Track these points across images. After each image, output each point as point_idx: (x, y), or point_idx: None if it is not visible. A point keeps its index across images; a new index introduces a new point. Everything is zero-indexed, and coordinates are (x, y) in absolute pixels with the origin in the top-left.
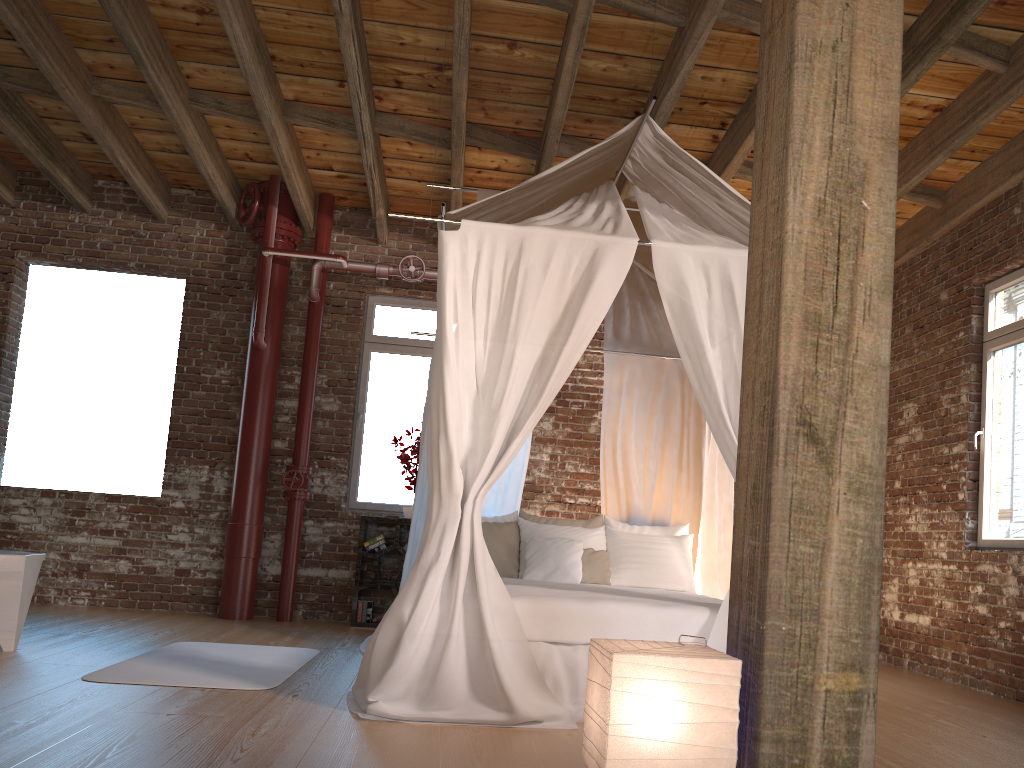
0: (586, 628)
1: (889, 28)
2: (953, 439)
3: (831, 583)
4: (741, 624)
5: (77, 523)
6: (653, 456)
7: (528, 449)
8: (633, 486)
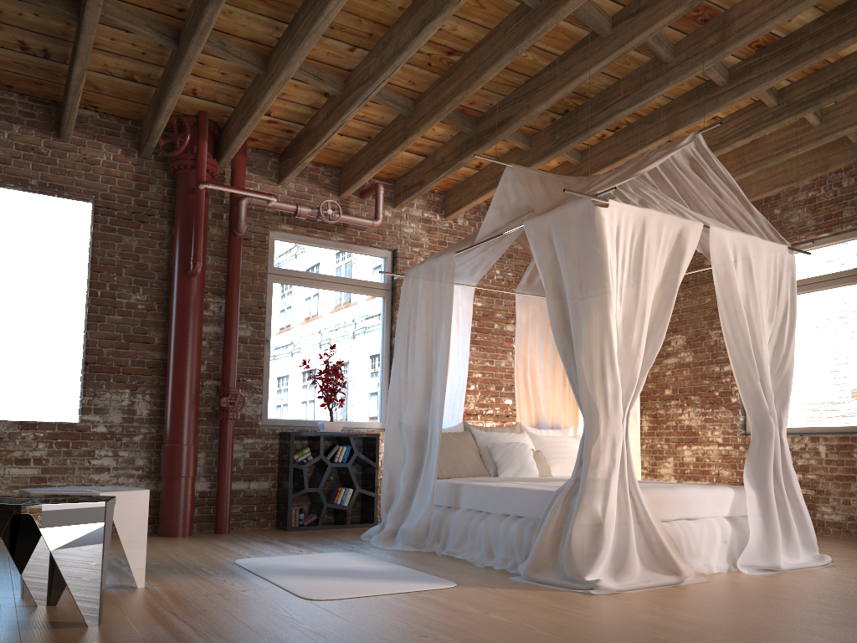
0: (676, 508)
1: None
2: (724, 361)
3: None
4: None
5: None
6: (549, 375)
7: (466, 371)
8: (540, 399)
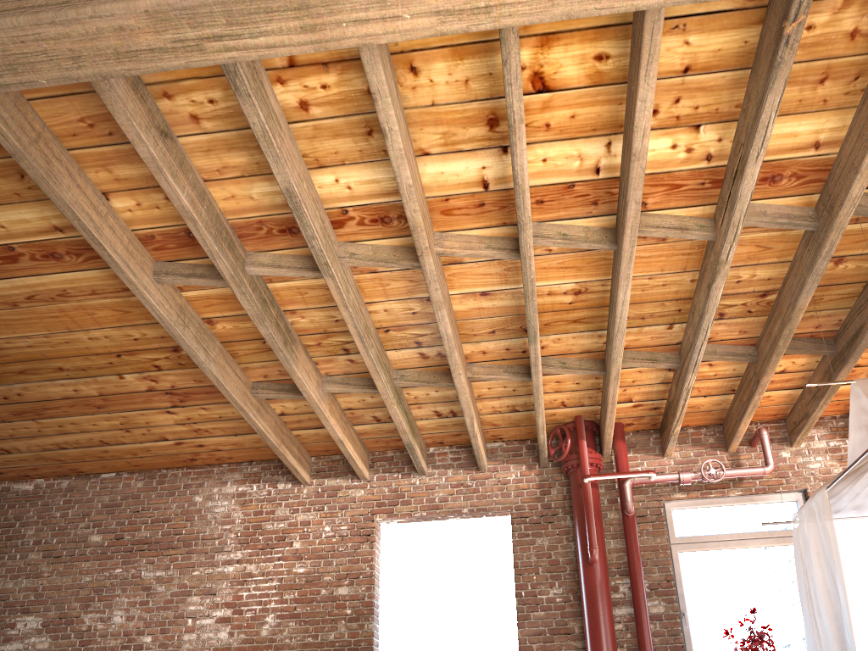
0: None
1: None
2: None
3: None
4: None
5: None
6: None
7: None
8: None
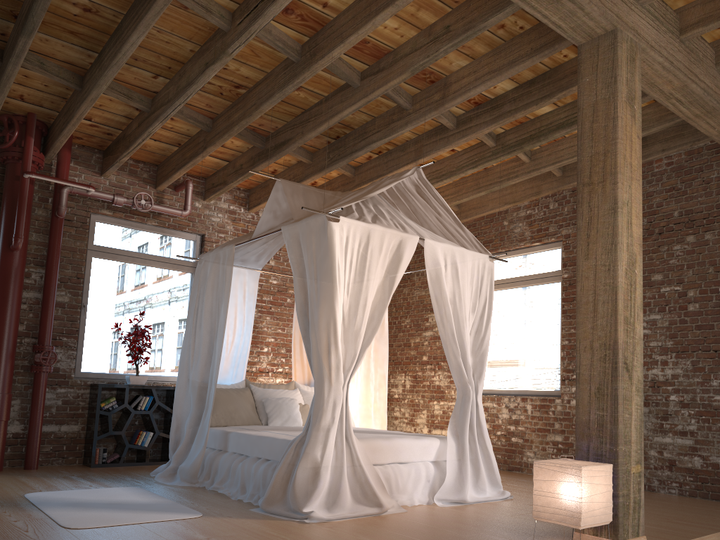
0: (390, 454)
1: (639, 198)
2: None
3: (633, 429)
4: (591, 448)
5: None
6: None
7: (250, 338)
8: None
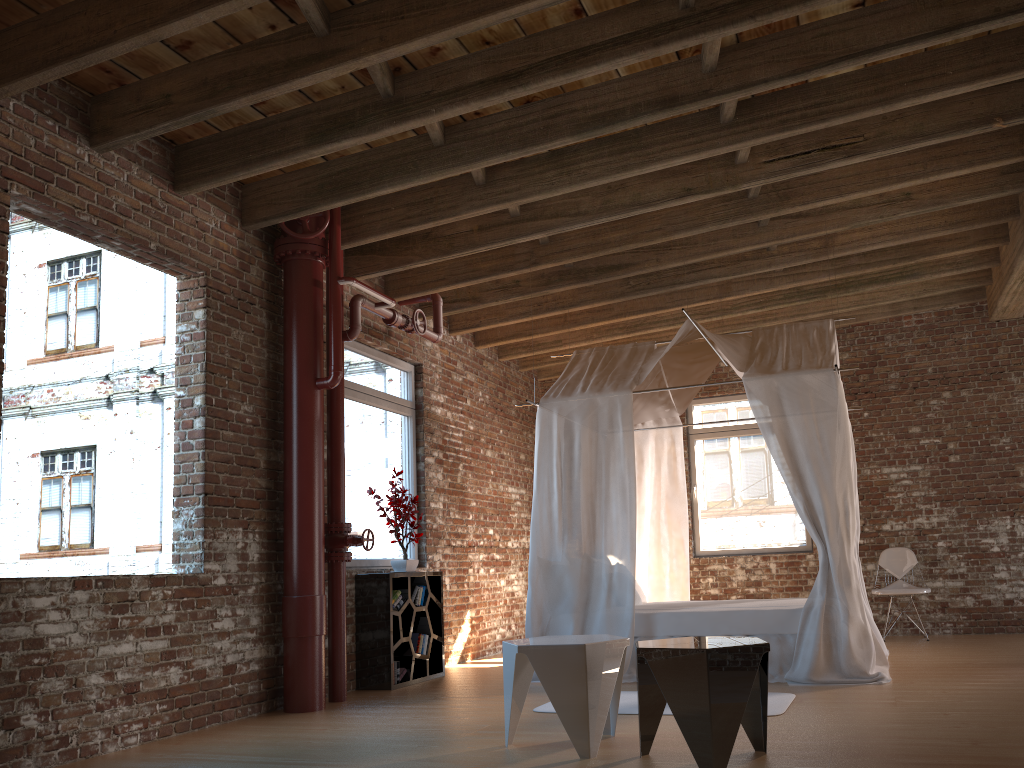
0: None
1: None
2: None
3: None
4: None
5: (119, 624)
6: None
7: None
8: None
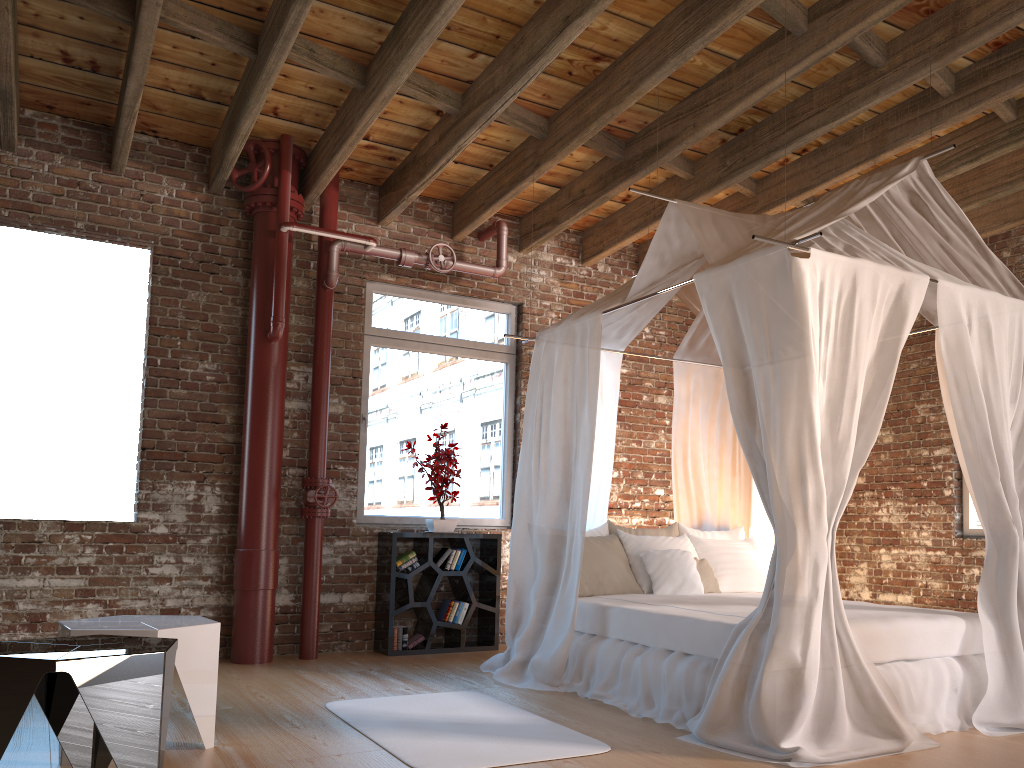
0: (892, 647)
1: None
2: (934, 443)
3: None
4: None
5: (24, 561)
6: (715, 463)
7: (611, 459)
8: (704, 493)
